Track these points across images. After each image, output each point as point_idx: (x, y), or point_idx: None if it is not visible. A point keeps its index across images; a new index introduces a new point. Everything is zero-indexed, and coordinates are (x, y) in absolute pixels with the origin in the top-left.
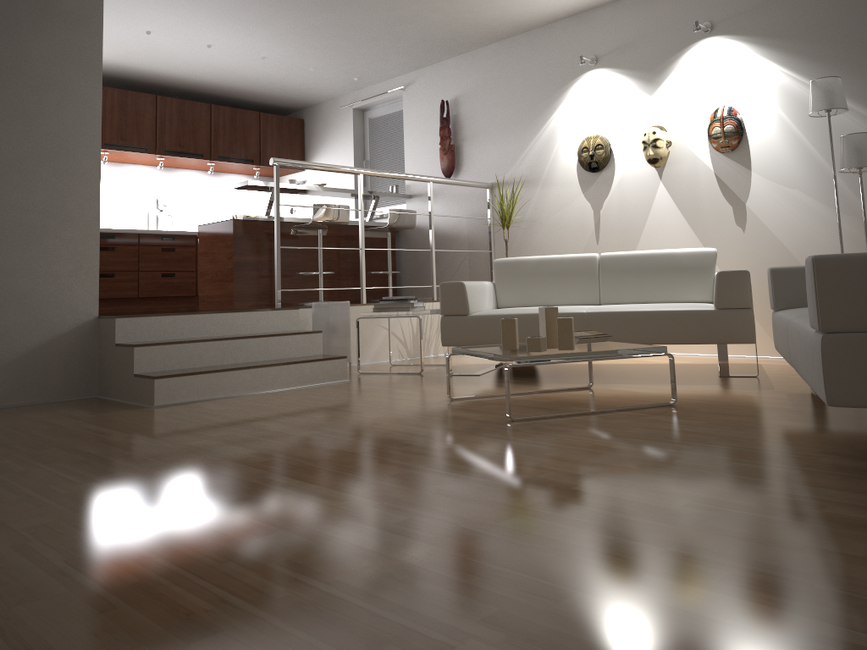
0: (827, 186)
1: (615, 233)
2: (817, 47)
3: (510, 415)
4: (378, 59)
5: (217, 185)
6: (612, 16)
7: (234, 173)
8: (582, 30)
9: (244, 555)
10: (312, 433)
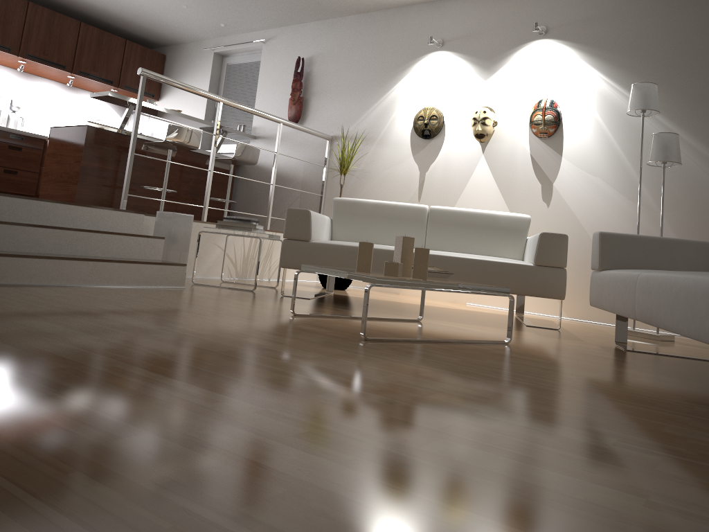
0: (624, 178)
1: (436, 194)
2: (632, 61)
3: (364, 333)
4: (247, 9)
5: (73, 99)
6: (462, 8)
7: (92, 91)
8: (433, 16)
9: (99, 464)
10: (159, 328)
